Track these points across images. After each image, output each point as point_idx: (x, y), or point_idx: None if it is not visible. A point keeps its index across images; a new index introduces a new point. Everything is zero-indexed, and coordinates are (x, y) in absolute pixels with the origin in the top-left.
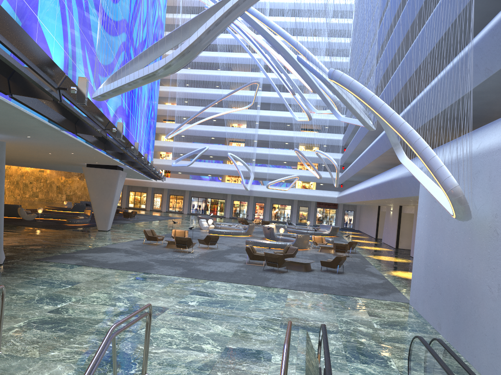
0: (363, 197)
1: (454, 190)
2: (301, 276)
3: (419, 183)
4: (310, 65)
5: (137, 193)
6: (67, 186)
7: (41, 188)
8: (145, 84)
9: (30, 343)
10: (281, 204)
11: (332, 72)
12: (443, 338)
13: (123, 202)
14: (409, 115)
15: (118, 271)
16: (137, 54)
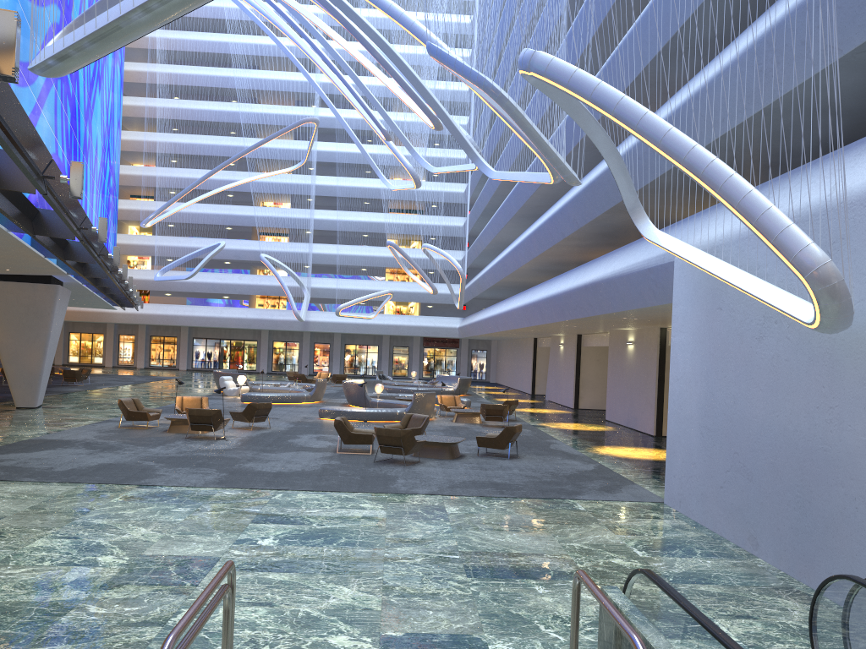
0: (522, 320)
1: (824, 270)
2: (449, 468)
3: (664, 282)
4: (457, 60)
5: (85, 335)
6: None
7: None
8: (190, 5)
9: None
10: (361, 345)
11: (531, 55)
12: (769, 565)
13: (56, 354)
14: (630, 161)
15: (81, 486)
16: None
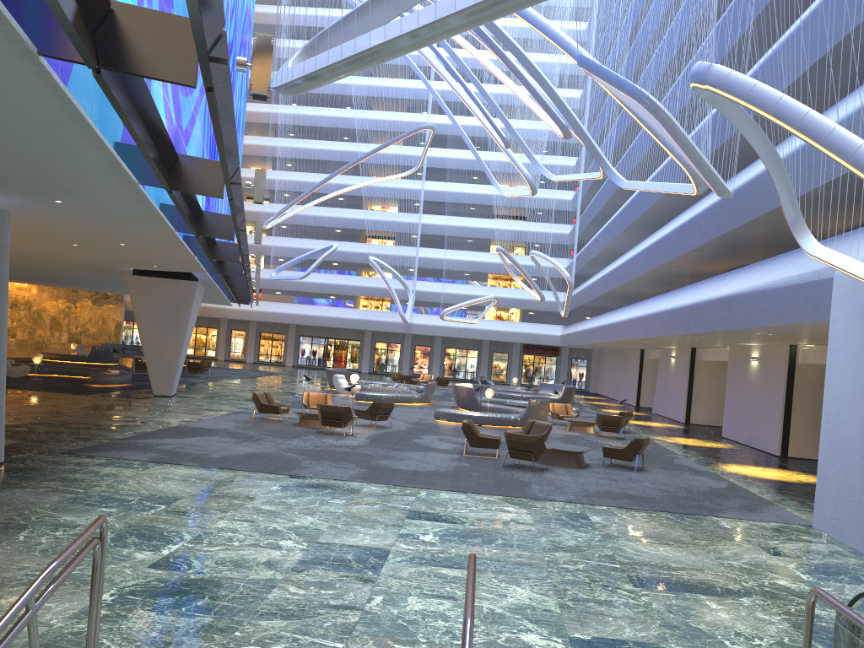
0: (638, 331)
1: None
2: (578, 477)
3: (817, 298)
4: (611, 71)
5: (200, 329)
6: (70, 317)
7: (21, 320)
8: (458, 32)
9: (150, 646)
10: (461, 349)
11: (707, 68)
12: None
13: None
14: None
15: (239, 473)
16: None
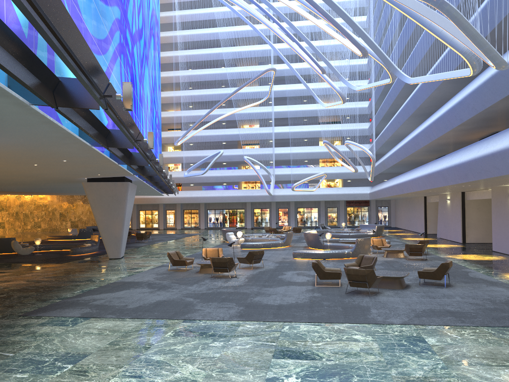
0: (425, 184)
1: None
2: (404, 298)
3: None
4: None
5: (147, 211)
6: (71, 212)
7: (43, 217)
8: None
9: None
10: (307, 208)
11: None
12: None
13: (133, 223)
14: None
15: (145, 321)
16: (134, 43)
